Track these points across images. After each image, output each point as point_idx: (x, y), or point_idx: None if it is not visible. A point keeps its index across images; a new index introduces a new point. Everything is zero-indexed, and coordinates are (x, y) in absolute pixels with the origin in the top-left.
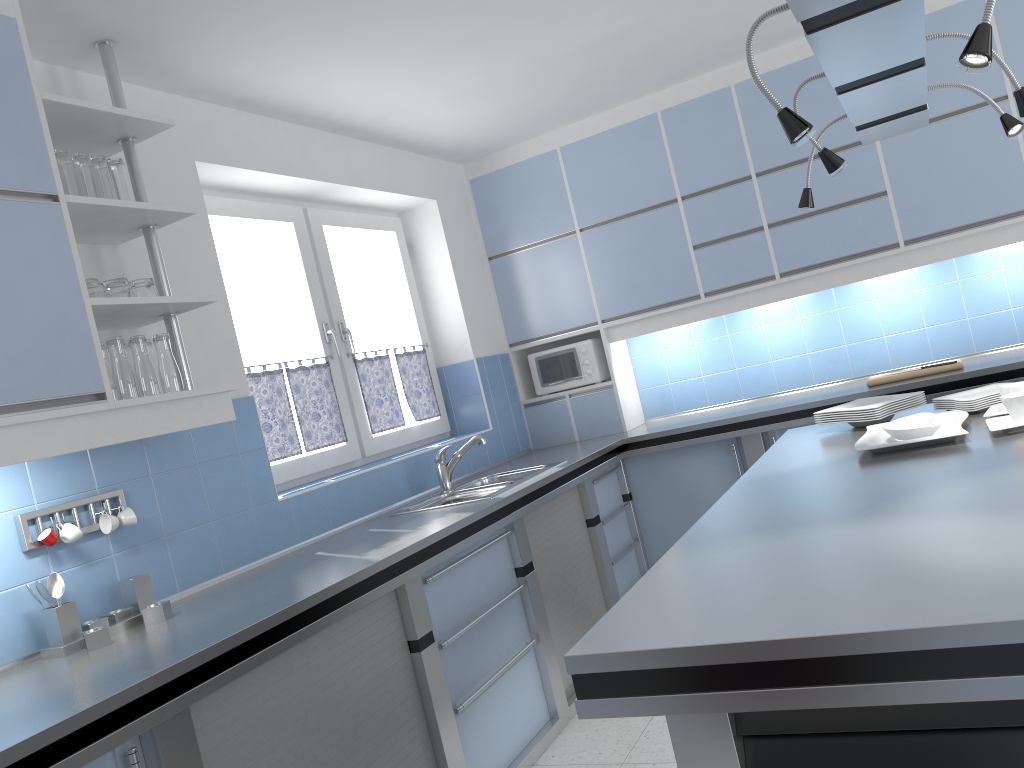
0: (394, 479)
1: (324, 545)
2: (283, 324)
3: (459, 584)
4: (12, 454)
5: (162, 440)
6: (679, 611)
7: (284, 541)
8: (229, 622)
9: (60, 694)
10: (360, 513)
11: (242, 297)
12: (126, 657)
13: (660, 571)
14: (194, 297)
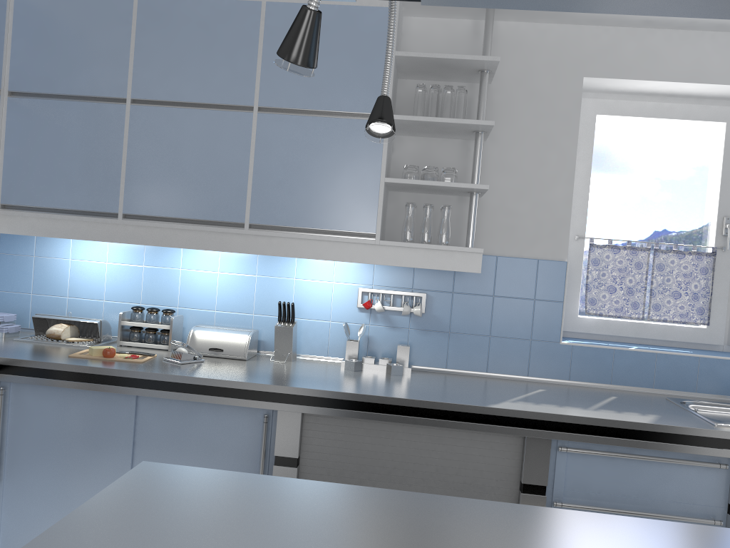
0: (719, 373)
1: (568, 389)
2: (682, 211)
3: (618, 474)
4: (317, 254)
5: (470, 273)
6: (186, 489)
7: (553, 373)
8: (363, 387)
9: (267, 374)
10: (653, 385)
11: (641, 183)
12: (319, 377)
13: (313, 485)
14: (467, 184)
